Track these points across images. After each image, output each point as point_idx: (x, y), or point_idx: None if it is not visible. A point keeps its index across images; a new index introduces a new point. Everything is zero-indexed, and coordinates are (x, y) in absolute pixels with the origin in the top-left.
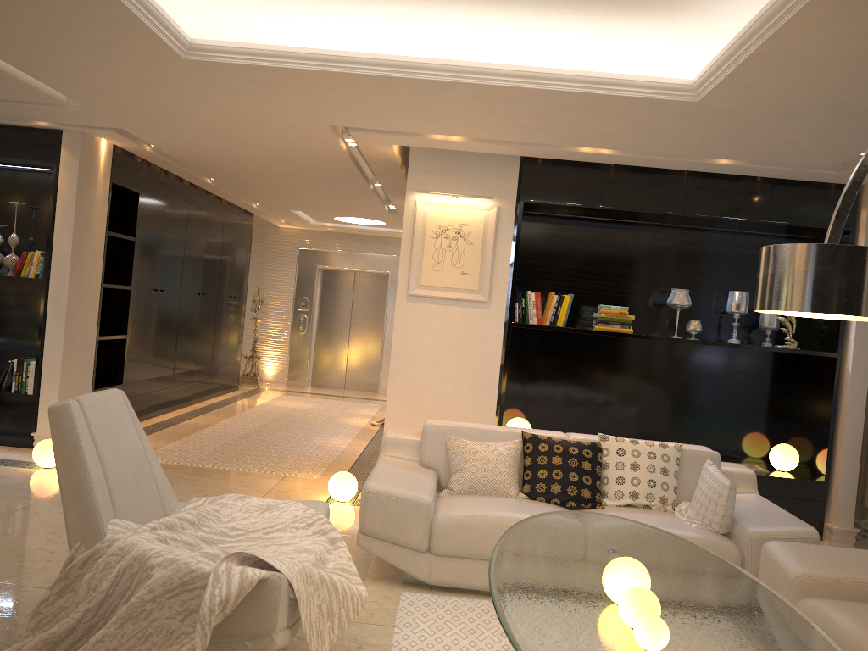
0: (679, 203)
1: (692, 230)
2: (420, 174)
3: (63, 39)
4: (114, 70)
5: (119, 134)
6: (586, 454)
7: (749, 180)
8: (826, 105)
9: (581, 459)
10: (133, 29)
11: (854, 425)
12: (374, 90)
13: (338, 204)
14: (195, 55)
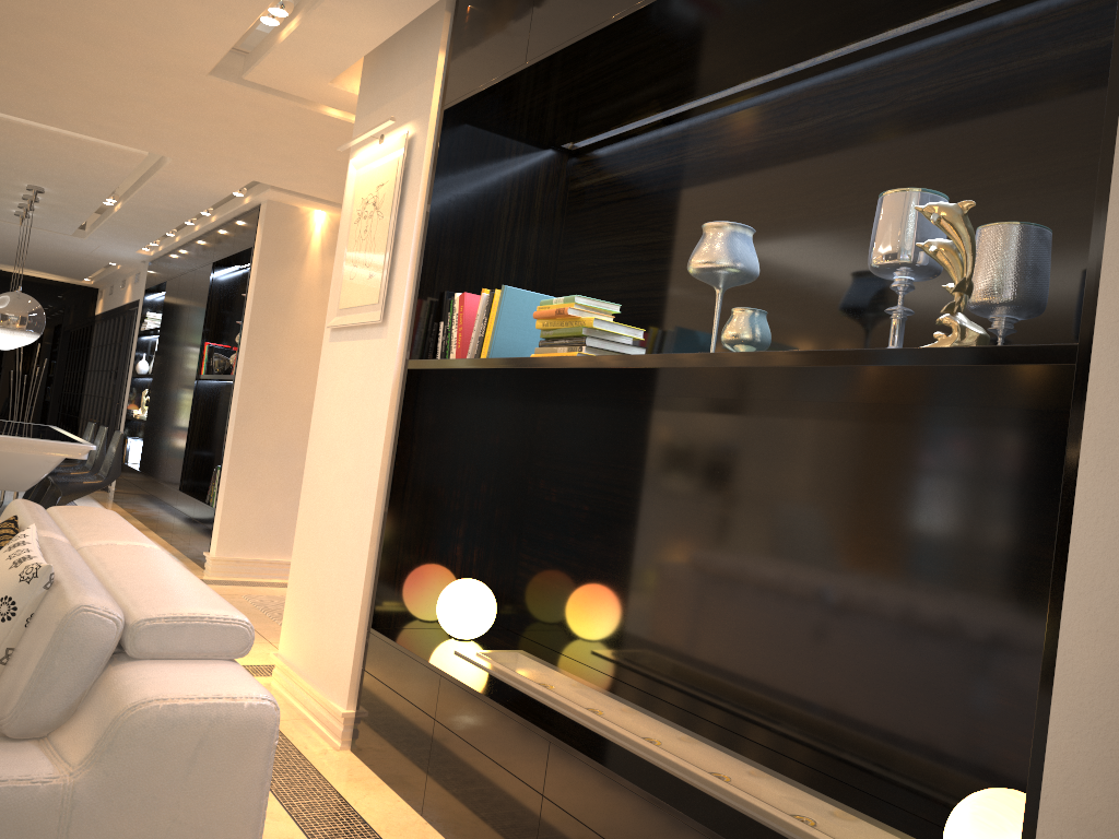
0: None
1: (868, 61)
2: (361, 120)
3: None
4: None
5: (286, 193)
6: None
7: None
8: None
9: None
10: None
11: (1097, 721)
12: None
13: None
14: None
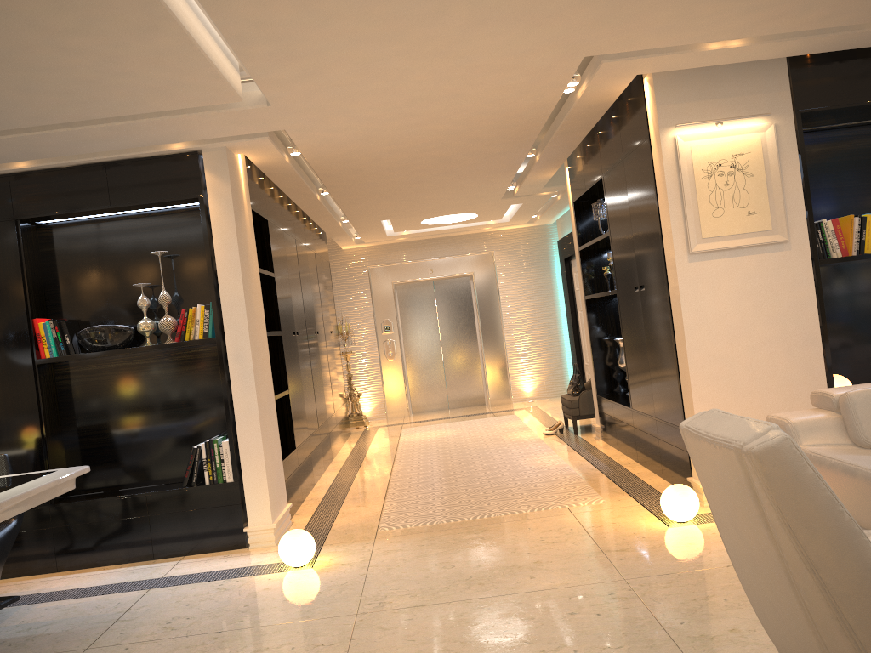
0: None
1: None
2: (671, 105)
3: None
4: (375, 13)
5: (271, 141)
6: None
7: None
8: None
9: None
10: None
11: None
12: None
13: (452, 198)
14: None
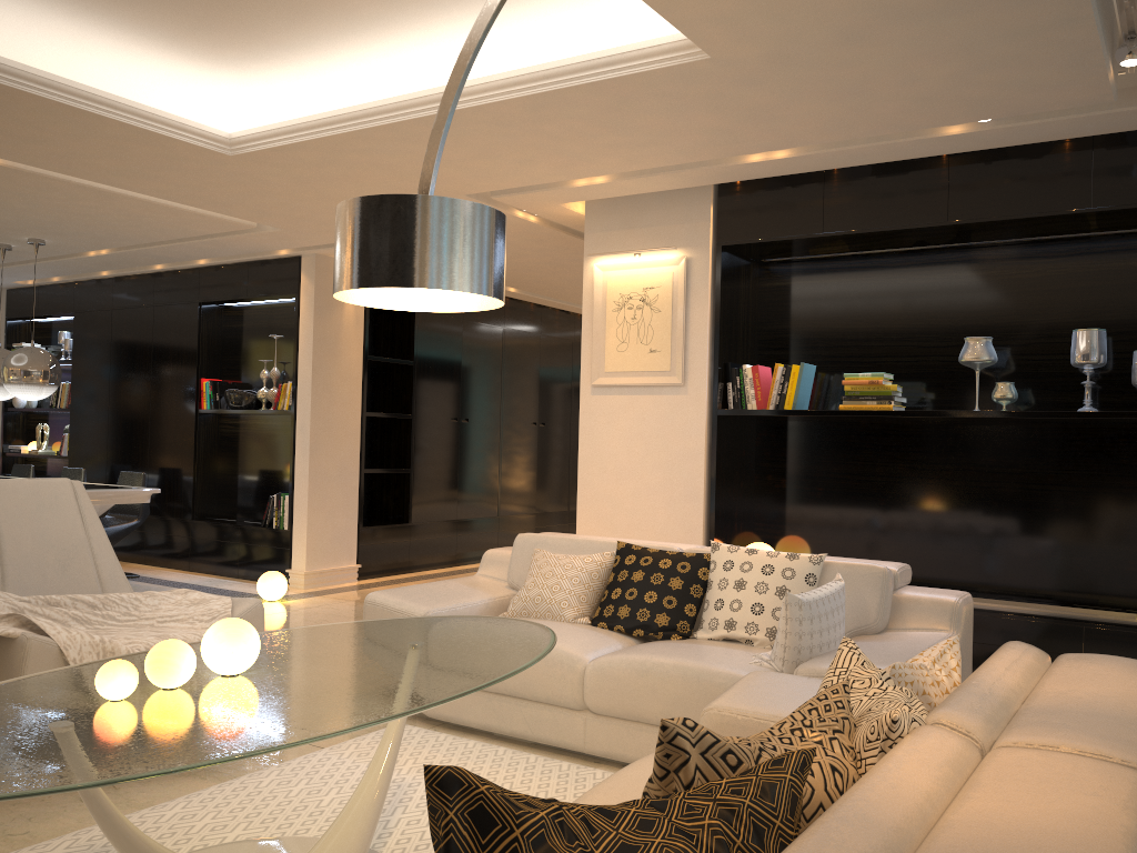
0: (938, 206)
1: (1018, 246)
2: (597, 233)
3: (137, 162)
4: (217, 182)
5: None
6: (680, 569)
7: (1051, 149)
8: (866, 10)
9: (671, 574)
10: (151, 137)
11: None
12: (410, 143)
13: None
14: (237, 149)
